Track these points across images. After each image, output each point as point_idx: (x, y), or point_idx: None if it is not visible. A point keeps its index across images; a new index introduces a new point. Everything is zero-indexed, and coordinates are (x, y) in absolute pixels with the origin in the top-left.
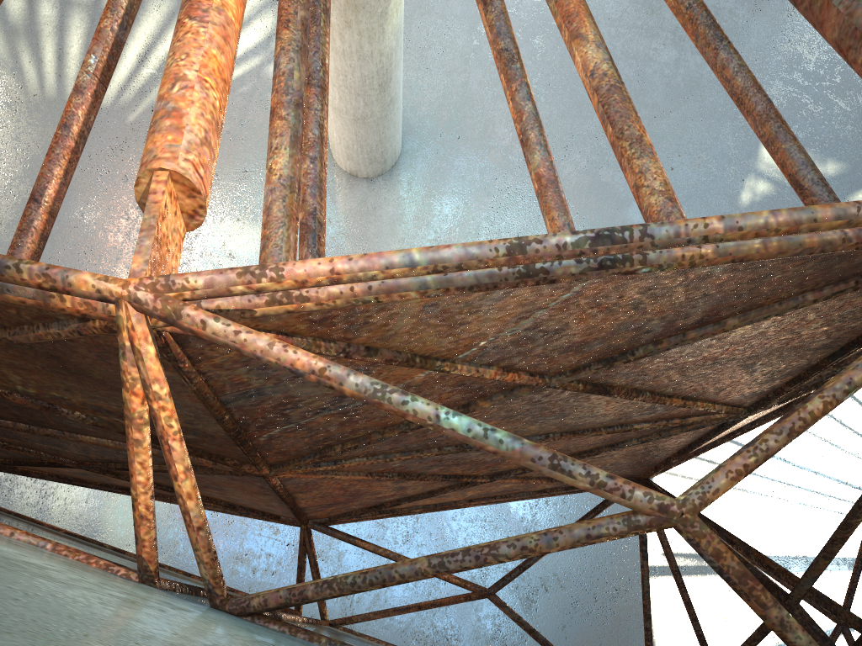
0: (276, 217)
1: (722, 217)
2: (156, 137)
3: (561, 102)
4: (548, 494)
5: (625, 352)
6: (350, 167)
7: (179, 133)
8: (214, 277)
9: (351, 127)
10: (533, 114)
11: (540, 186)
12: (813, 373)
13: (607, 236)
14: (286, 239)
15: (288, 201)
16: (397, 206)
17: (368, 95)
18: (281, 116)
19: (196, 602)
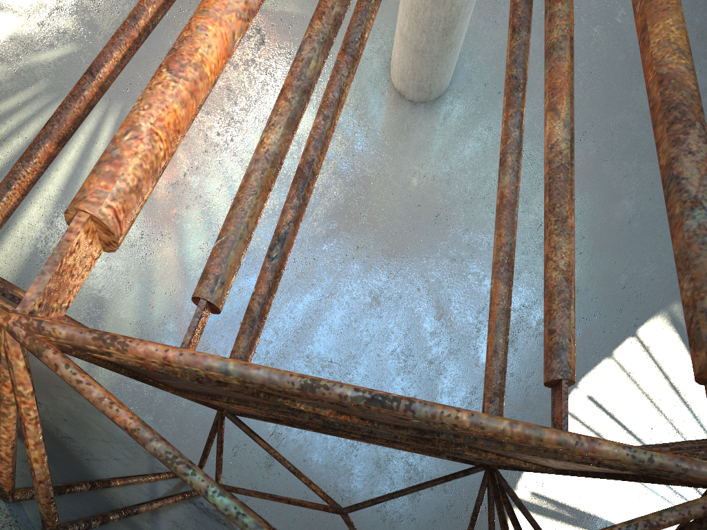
0: (251, 185)
1: (472, 414)
2: (93, 179)
3: (595, 91)
4: (415, 452)
5: (433, 431)
6: (400, 87)
7: (112, 181)
8: (74, 335)
9: (410, 55)
10: (516, 141)
11: (500, 203)
12: (595, 476)
13: (379, 401)
14: (253, 206)
15: (266, 174)
16: (428, 134)
17: (431, 34)
18: (287, 97)
19: (33, 524)
